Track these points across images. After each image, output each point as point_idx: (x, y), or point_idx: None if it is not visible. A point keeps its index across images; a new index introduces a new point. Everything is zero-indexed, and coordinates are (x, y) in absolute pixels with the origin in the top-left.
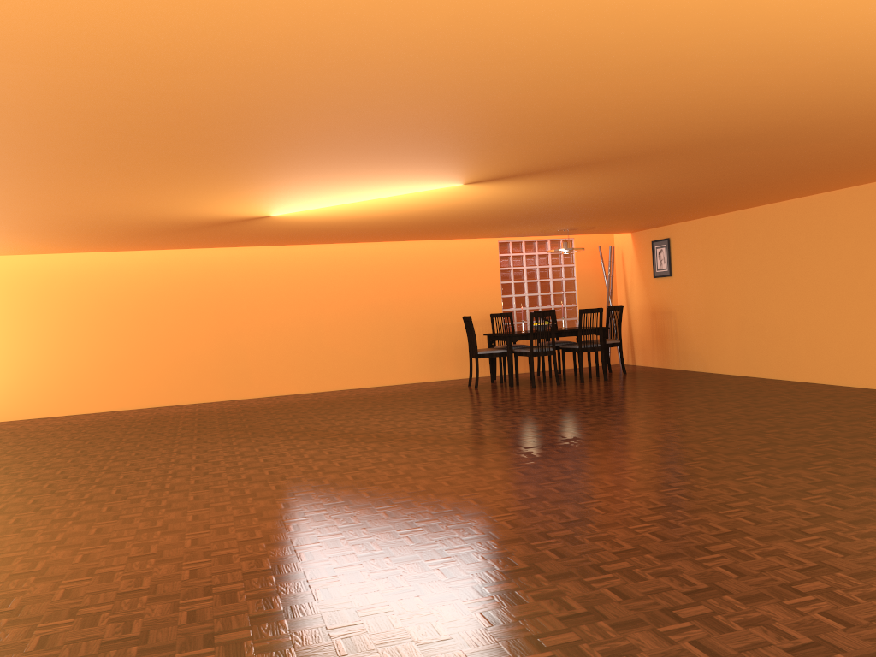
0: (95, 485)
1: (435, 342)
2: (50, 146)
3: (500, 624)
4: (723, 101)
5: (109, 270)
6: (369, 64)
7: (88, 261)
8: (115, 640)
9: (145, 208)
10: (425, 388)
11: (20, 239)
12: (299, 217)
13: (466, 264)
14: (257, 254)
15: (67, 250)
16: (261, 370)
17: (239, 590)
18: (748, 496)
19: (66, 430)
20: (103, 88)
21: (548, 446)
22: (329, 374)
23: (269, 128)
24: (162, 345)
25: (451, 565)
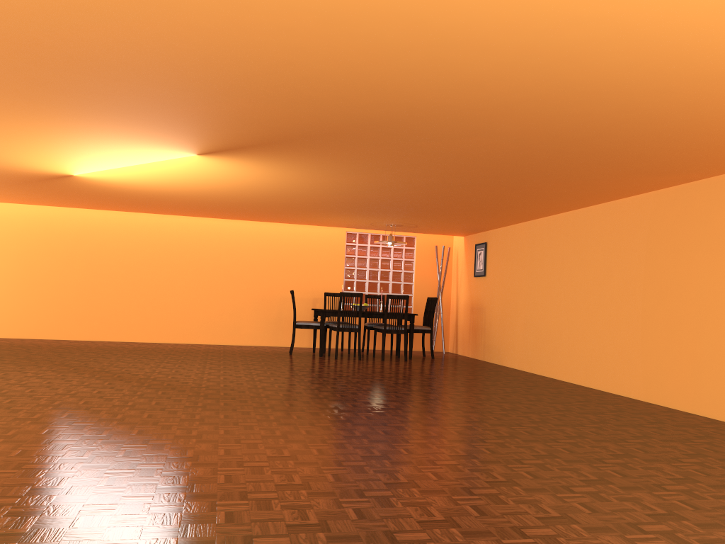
0: None
1: (278, 312)
2: None
3: None
4: (290, 66)
5: None
6: None
7: None
8: None
9: None
10: (252, 350)
11: None
12: (104, 180)
13: (315, 248)
14: (130, 219)
15: None
16: (119, 318)
17: None
18: (281, 459)
19: None
20: None
21: (228, 399)
22: (180, 328)
23: None
24: (36, 286)
25: None
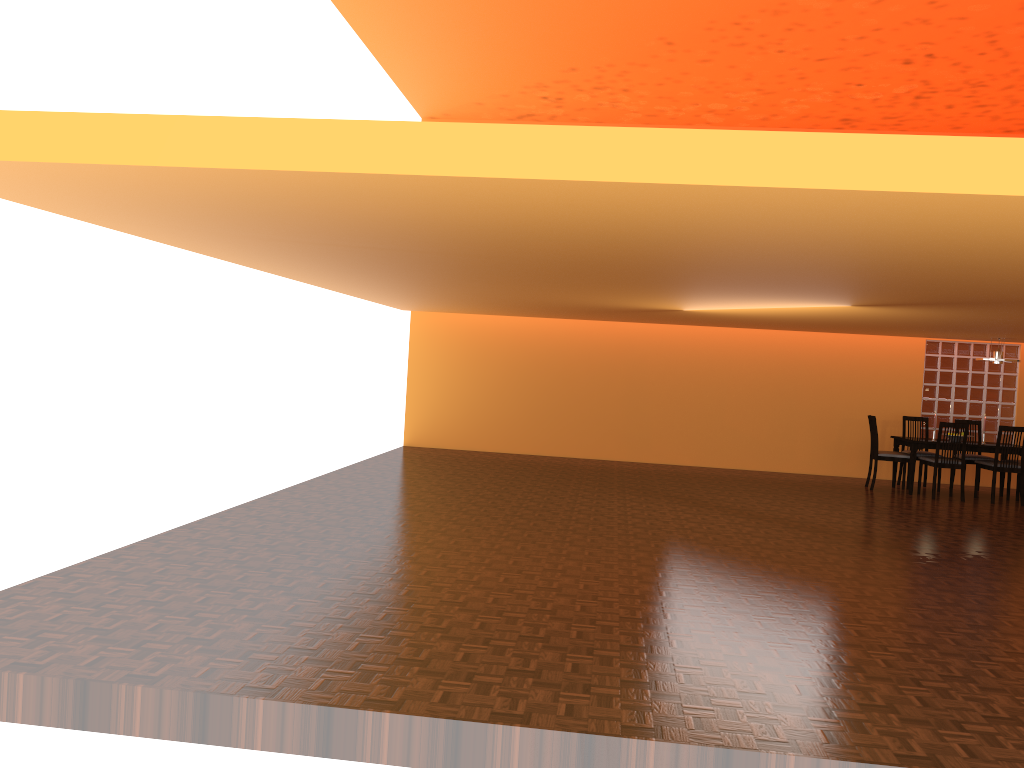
0: (523, 508)
1: (839, 436)
2: (533, 276)
3: (767, 628)
4: None
5: (542, 333)
6: (739, 261)
7: (527, 323)
8: (543, 587)
9: (583, 300)
10: (818, 481)
11: (484, 307)
12: (708, 312)
13: (885, 361)
14: (672, 330)
15: (514, 314)
16: (661, 439)
17: (614, 581)
18: None
19: (496, 464)
20: (576, 262)
21: (896, 548)
22: (725, 452)
23: (677, 277)
24: (577, 403)
25: (756, 598)
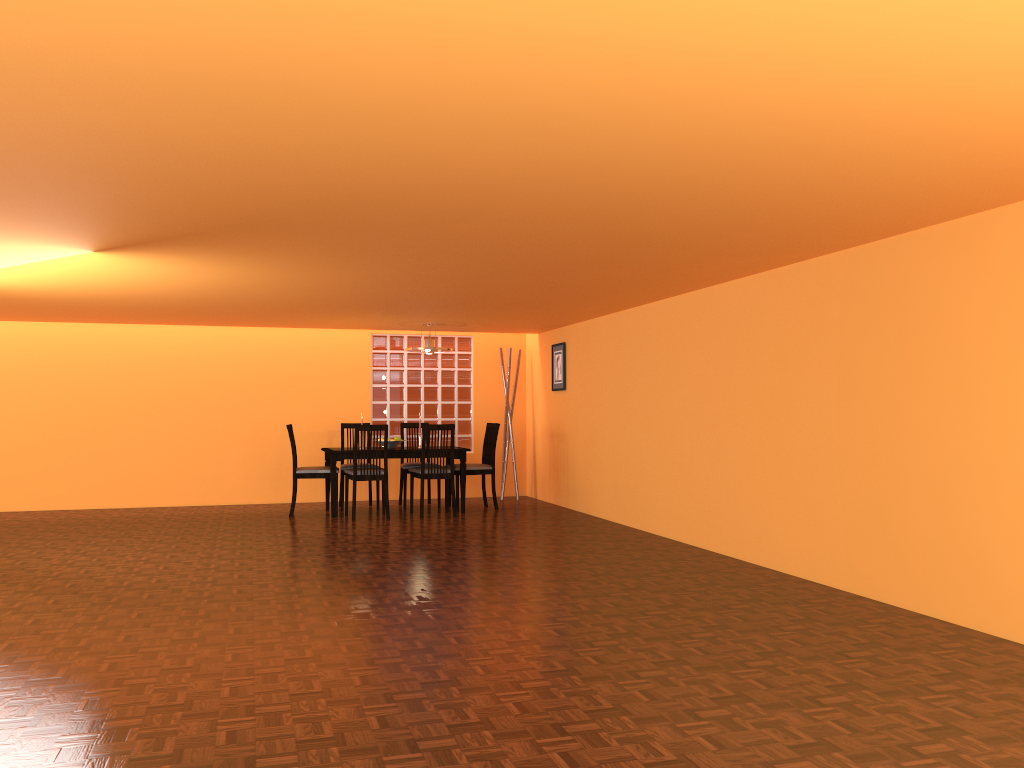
0: None
1: (278, 454)
2: None
3: None
4: (152, 143)
5: None
6: None
7: None
8: None
9: None
10: (237, 512)
11: None
12: None
13: (327, 360)
14: (49, 332)
15: None
16: (40, 477)
17: None
18: (167, 710)
19: None
20: None
21: (149, 606)
22: (132, 486)
23: None
24: None
25: None
